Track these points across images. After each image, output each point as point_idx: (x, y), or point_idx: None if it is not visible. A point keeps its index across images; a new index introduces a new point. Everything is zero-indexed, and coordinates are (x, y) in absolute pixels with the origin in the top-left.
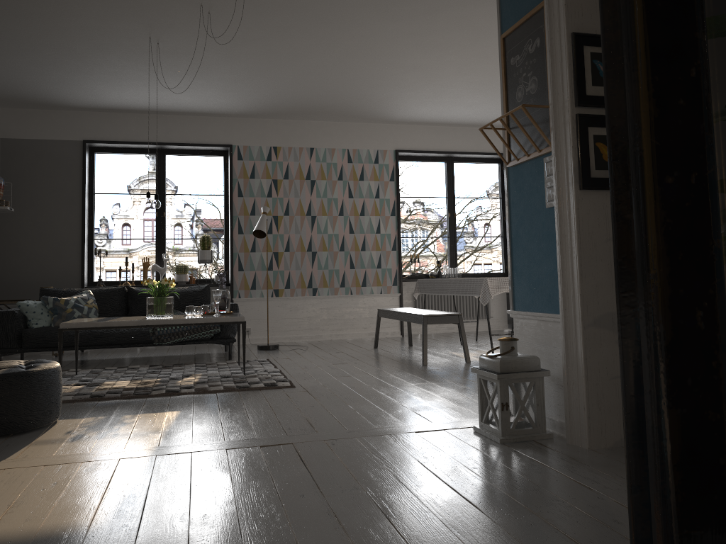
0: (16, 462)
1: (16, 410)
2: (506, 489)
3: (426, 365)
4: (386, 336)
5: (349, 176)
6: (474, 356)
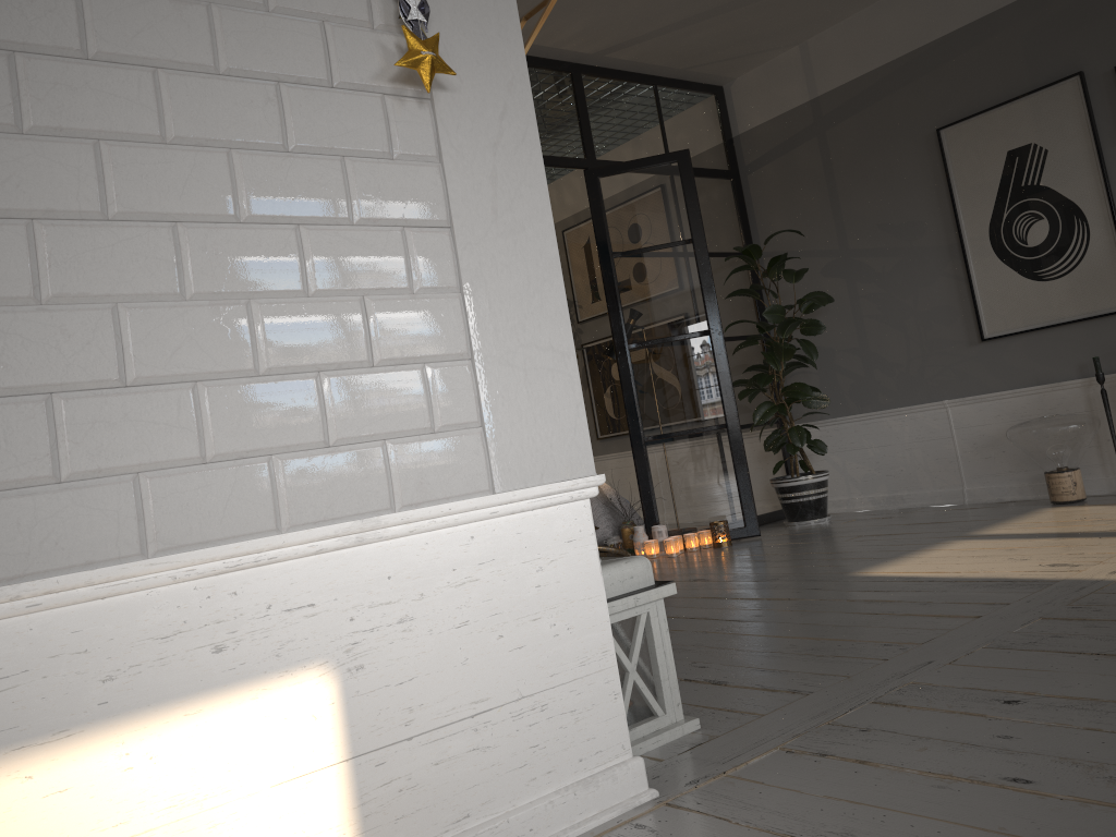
0: None
1: None
2: None
3: None
4: None
5: None
6: None
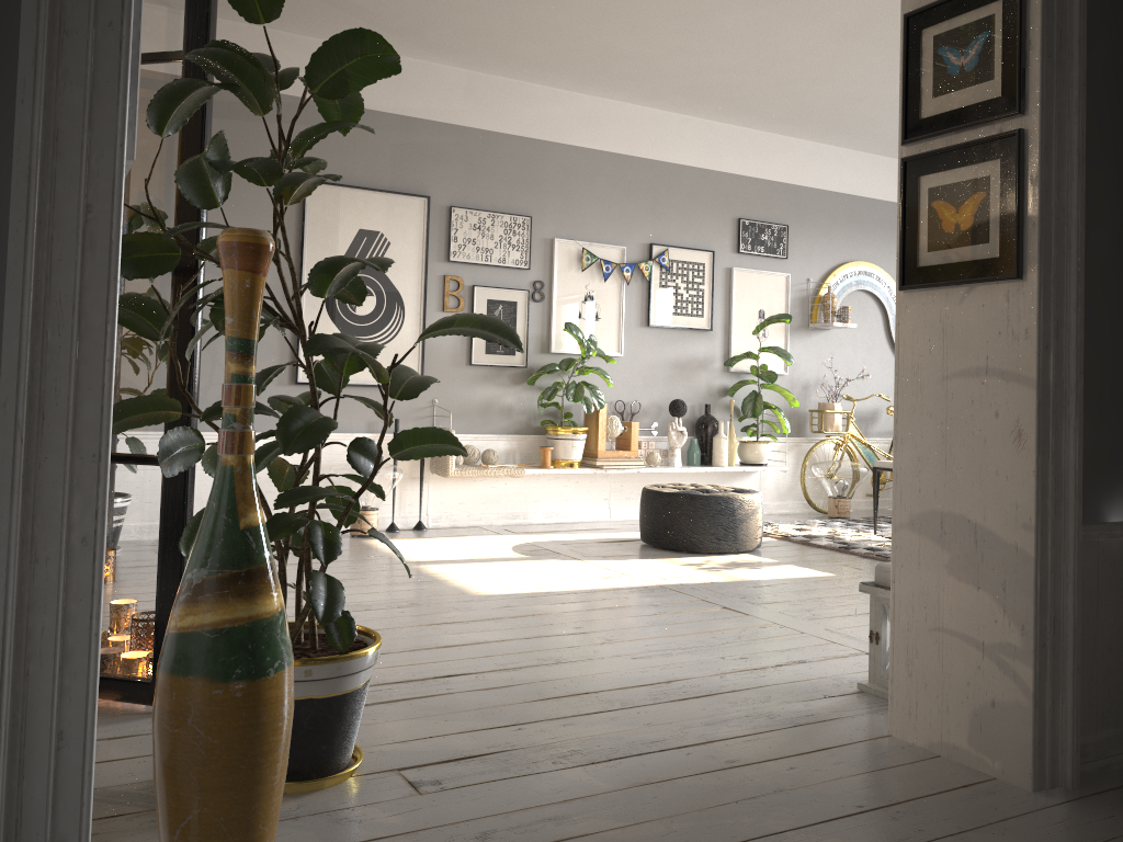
0: (607, 563)
1: (680, 529)
2: (648, 687)
3: None
4: None
5: None
6: None
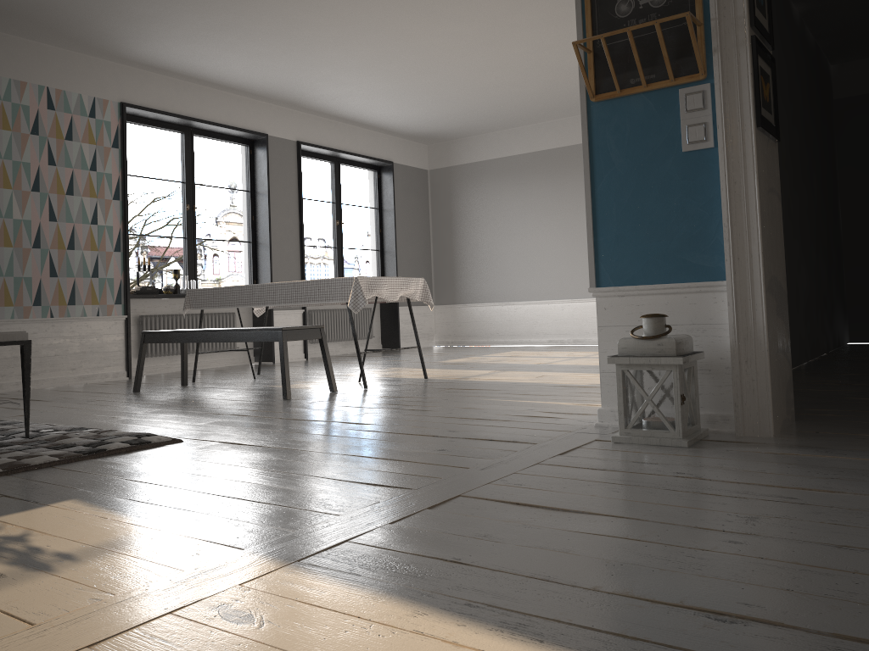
0: None
1: None
2: (867, 480)
3: (290, 399)
4: (107, 380)
5: (50, 130)
6: (316, 386)
